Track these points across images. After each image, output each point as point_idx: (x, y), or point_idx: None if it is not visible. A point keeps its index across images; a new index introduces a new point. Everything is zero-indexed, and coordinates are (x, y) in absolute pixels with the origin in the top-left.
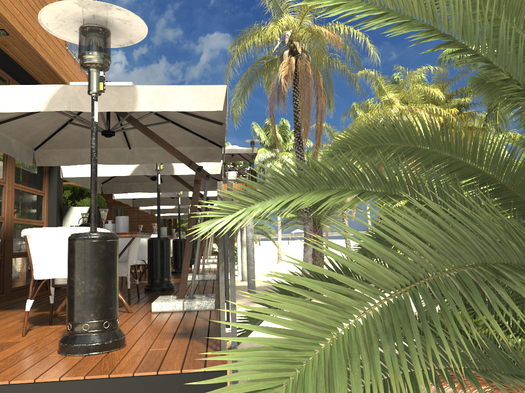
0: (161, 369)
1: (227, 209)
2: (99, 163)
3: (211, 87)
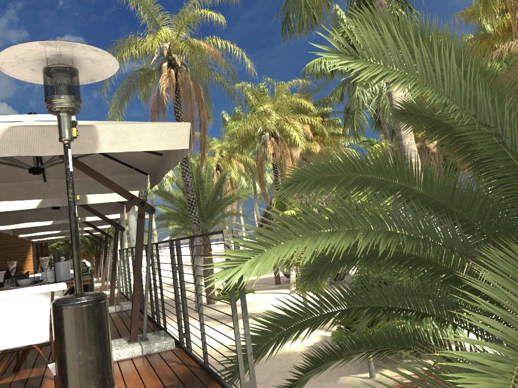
0: None
1: (239, 258)
2: (8, 199)
3: (175, 125)
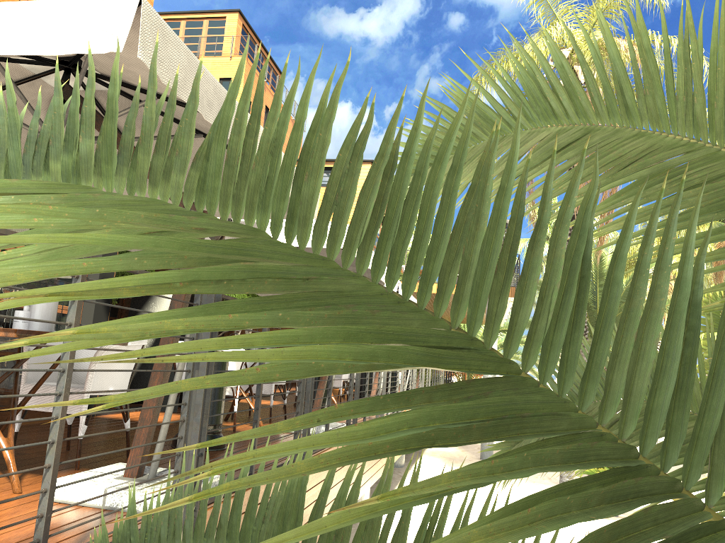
0: None
1: None
2: None
3: (107, 1)
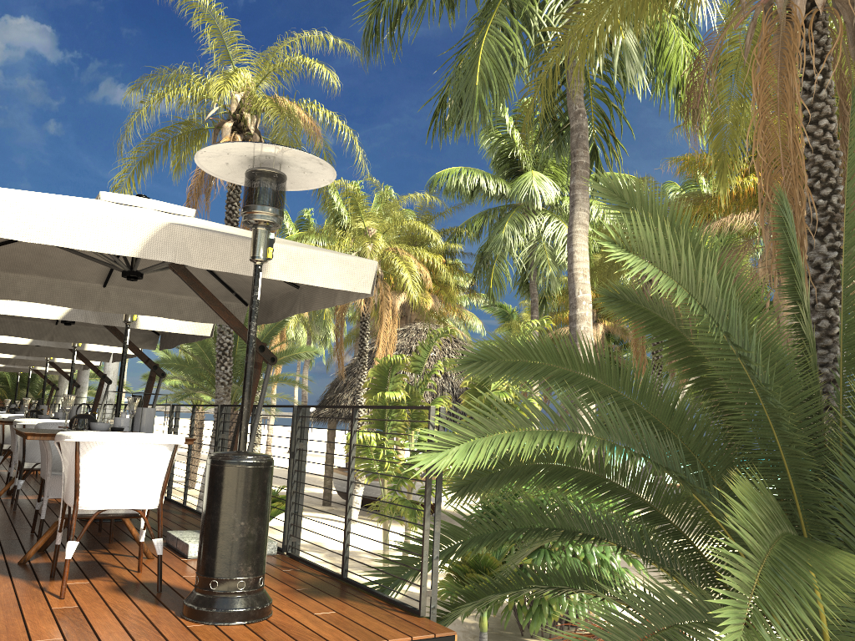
0: (387, 637)
1: (445, 442)
2: (46, 302)
3: (360, 261)
